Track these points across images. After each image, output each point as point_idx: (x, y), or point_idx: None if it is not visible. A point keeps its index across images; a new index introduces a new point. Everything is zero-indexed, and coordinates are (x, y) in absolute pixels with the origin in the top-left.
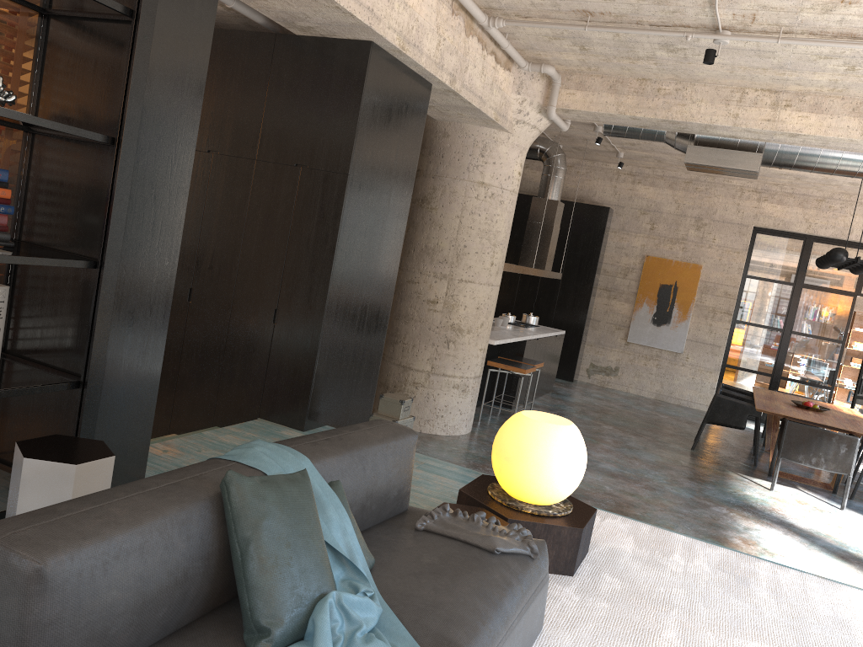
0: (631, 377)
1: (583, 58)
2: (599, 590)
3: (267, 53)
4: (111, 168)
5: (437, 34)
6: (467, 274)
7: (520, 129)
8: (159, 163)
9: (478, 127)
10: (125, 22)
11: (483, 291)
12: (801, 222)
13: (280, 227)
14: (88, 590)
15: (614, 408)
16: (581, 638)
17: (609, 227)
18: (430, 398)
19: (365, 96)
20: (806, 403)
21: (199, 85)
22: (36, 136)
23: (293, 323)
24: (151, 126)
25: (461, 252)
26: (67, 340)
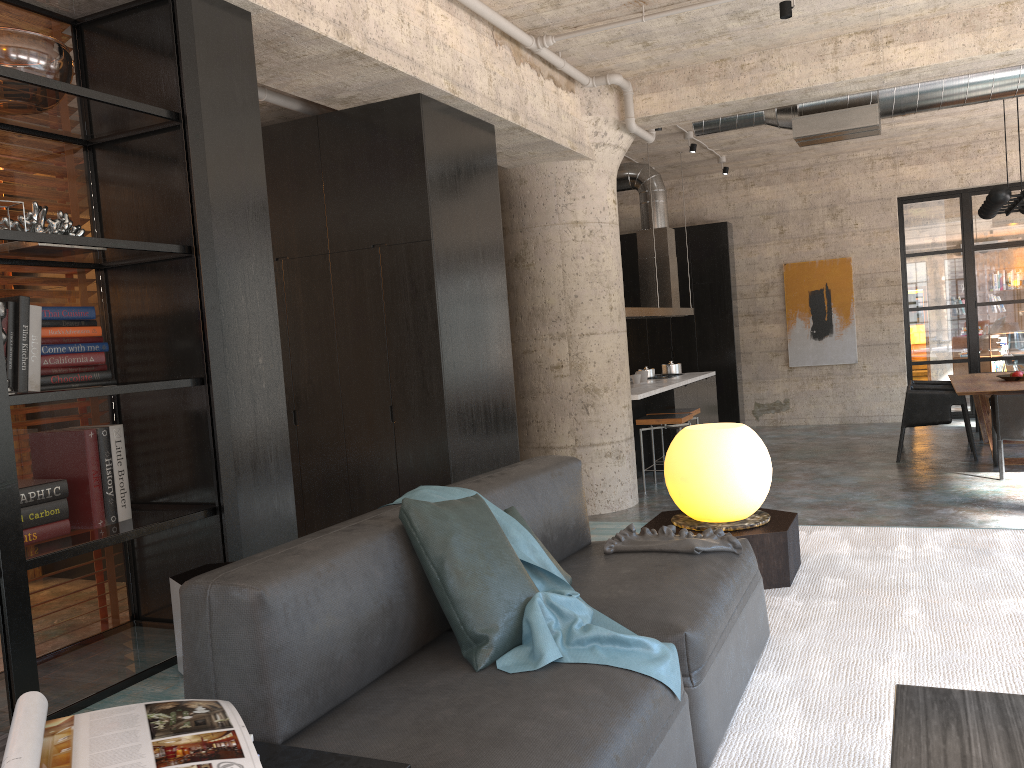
0: (806, 406)
1: (649, 55)
2: (823, 592)
3: (313, 138)
4: (195, 277)
5: (486, 70)
6: (586, 326)
7: (602, 153)
8: (240, 262)
9: (555, 163)
10: (171, 128)
11: (609, 340)
12: (951, 177)
13: (373, 317)
14: (307, 615)
15: (796, 443)
16: (815, 634)
17: (733, 244)
18: (583, 475)
19: (427, 152)
20: (1015, 374)
21: (259, 174)
22: (109, 271)
23: (414, 416)
24: (223, 226)
25: (573, 303)
26: (191, 471)
